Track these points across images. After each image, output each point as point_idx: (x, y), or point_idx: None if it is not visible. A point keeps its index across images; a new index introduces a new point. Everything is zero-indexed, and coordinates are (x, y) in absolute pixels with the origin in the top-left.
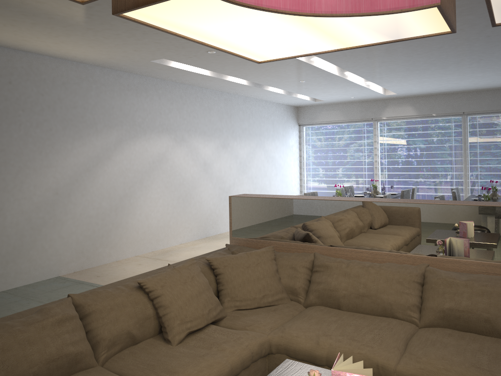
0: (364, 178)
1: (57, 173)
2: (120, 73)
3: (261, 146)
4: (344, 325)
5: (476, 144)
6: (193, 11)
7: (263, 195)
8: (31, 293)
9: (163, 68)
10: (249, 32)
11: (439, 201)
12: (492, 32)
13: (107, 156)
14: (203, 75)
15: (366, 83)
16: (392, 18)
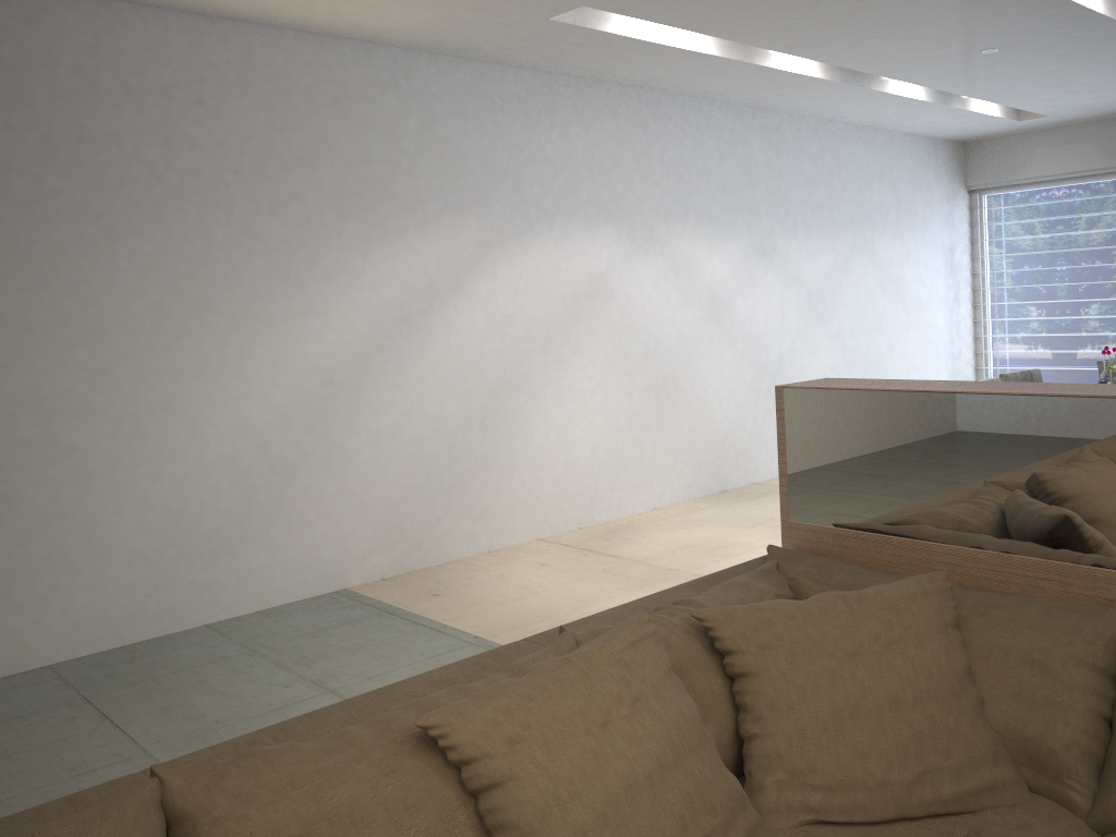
0: None
1: (330, 331)
2: (481, 68)
3: (866, 251)
4: None
5: None
6: None
7: (895, 381)
8: (267, 636)
9: (588, 42)
10: None
11: None
12: None
13: (454, 286)
14: (699, 54)
15: None
16: None
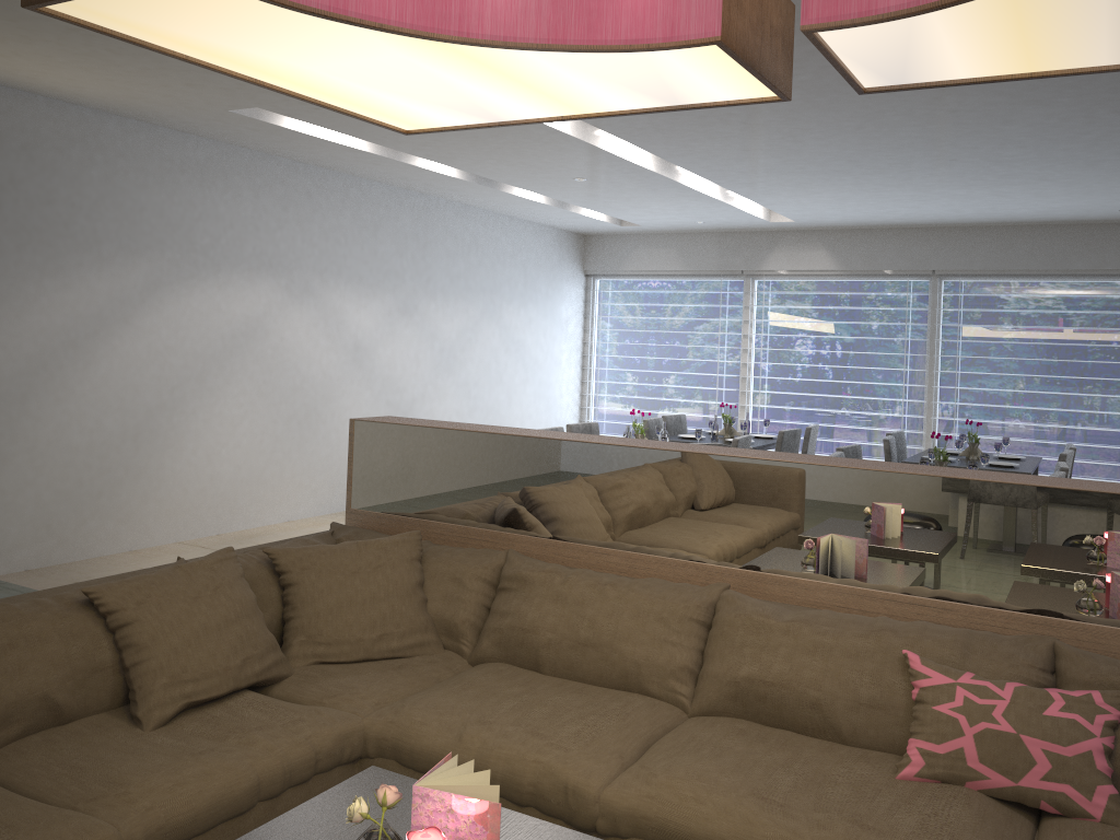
0: (718, 400)
1: None
2: (165, 133)
3: (495, 317)
4: (533, 704)
5: (955, 340)
6: (202, 14)
7: (426, 420)
8: None
9: (262, 129)
10: (348, 66)
11: (771, 454)
12: (960, 103)
13: (122, 317)
14: (357, 150)
15: (724, 194)
16: (640, 61)
